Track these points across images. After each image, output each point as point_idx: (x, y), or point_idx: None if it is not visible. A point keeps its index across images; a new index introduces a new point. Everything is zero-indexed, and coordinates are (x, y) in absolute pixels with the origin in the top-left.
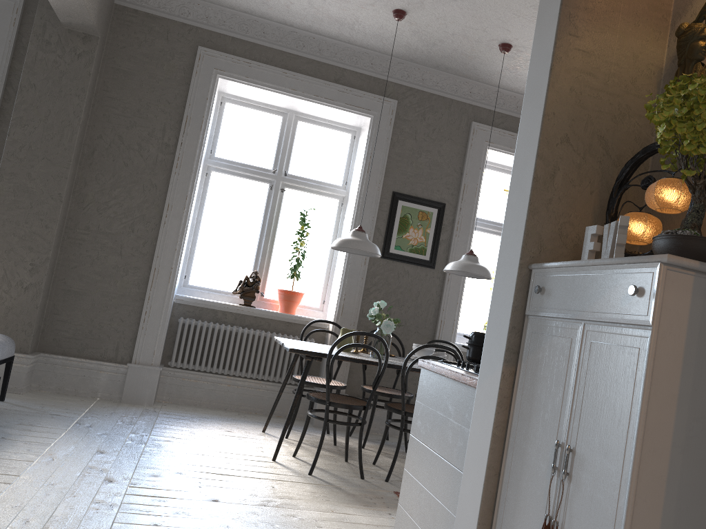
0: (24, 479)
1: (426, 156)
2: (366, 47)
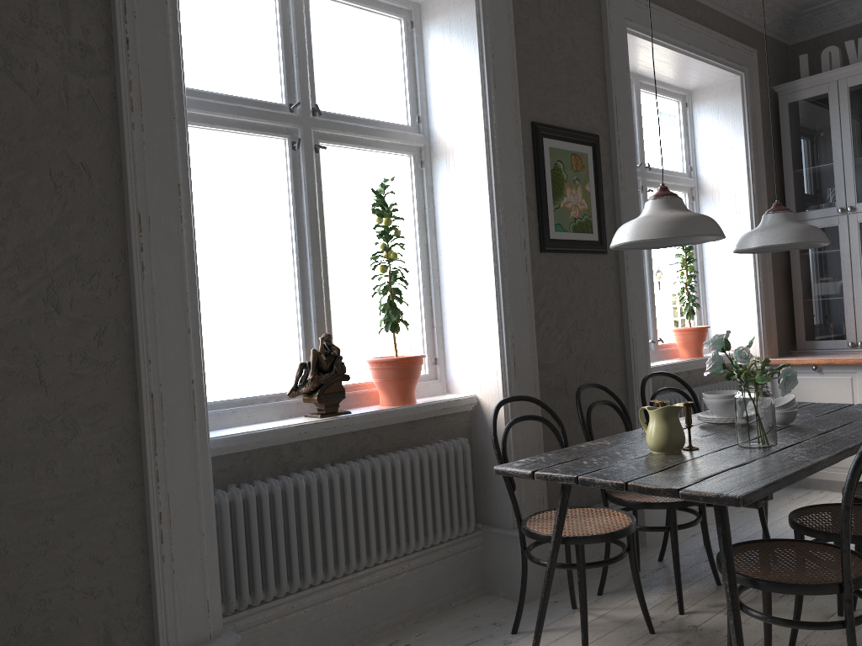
0: None
1: (559, 49)
2: None
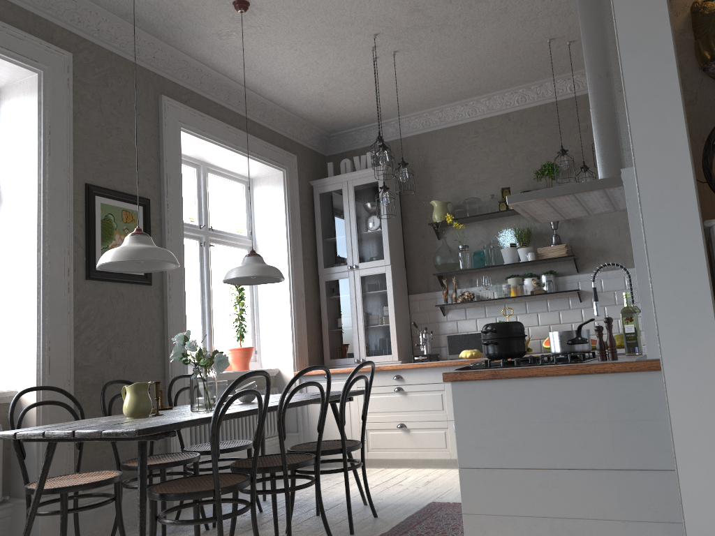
0: None
1: (117, 135)
2: None
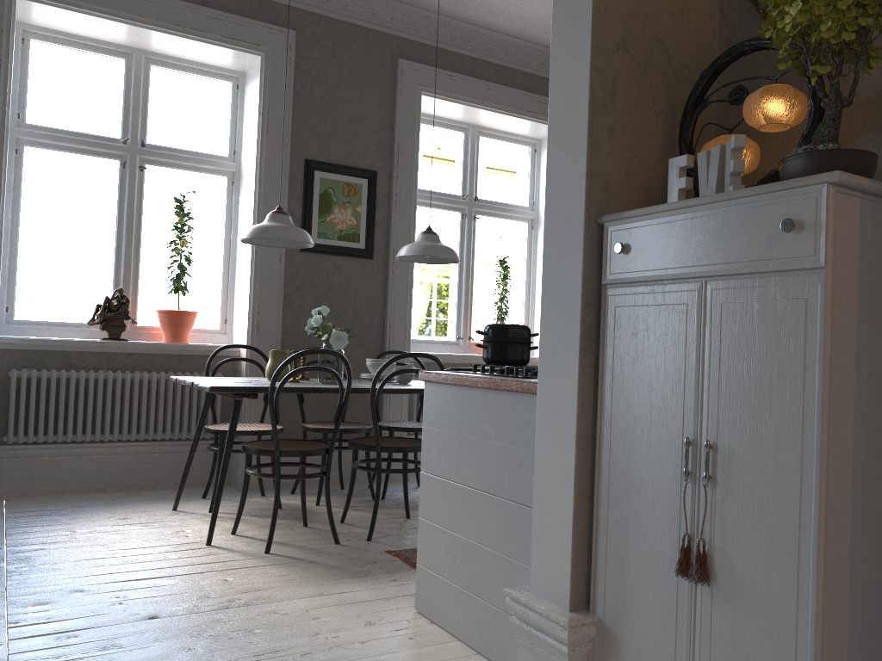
0: None
1: (344, 107)
2: None
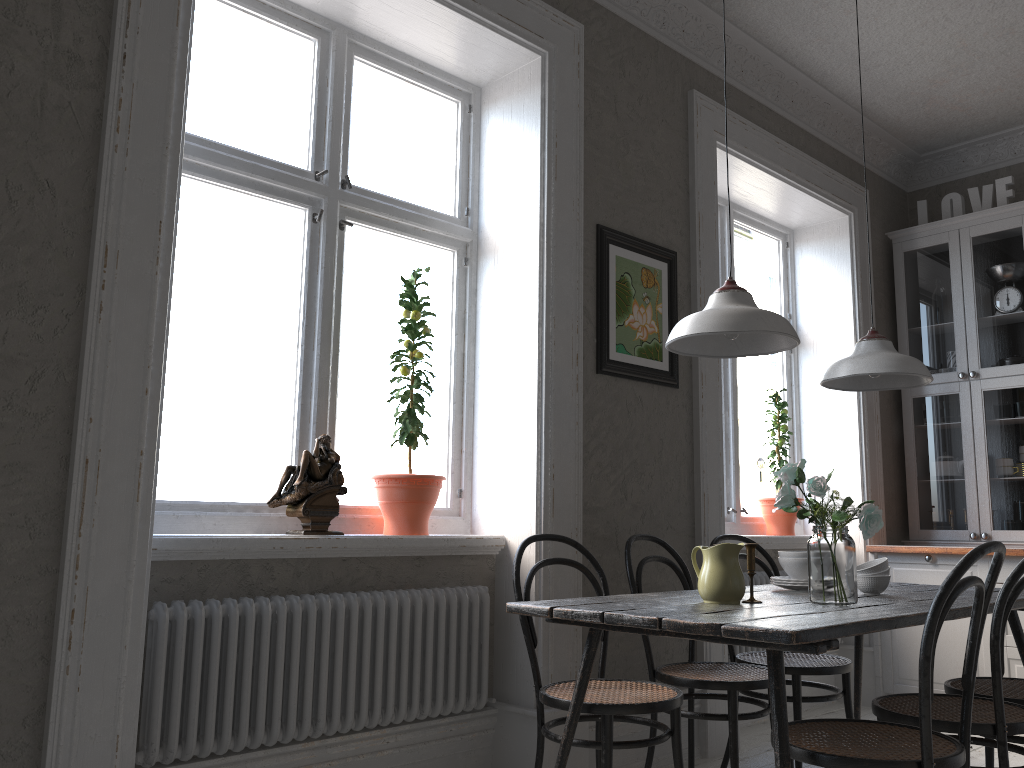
0: None
1: (636, 151)
2: None
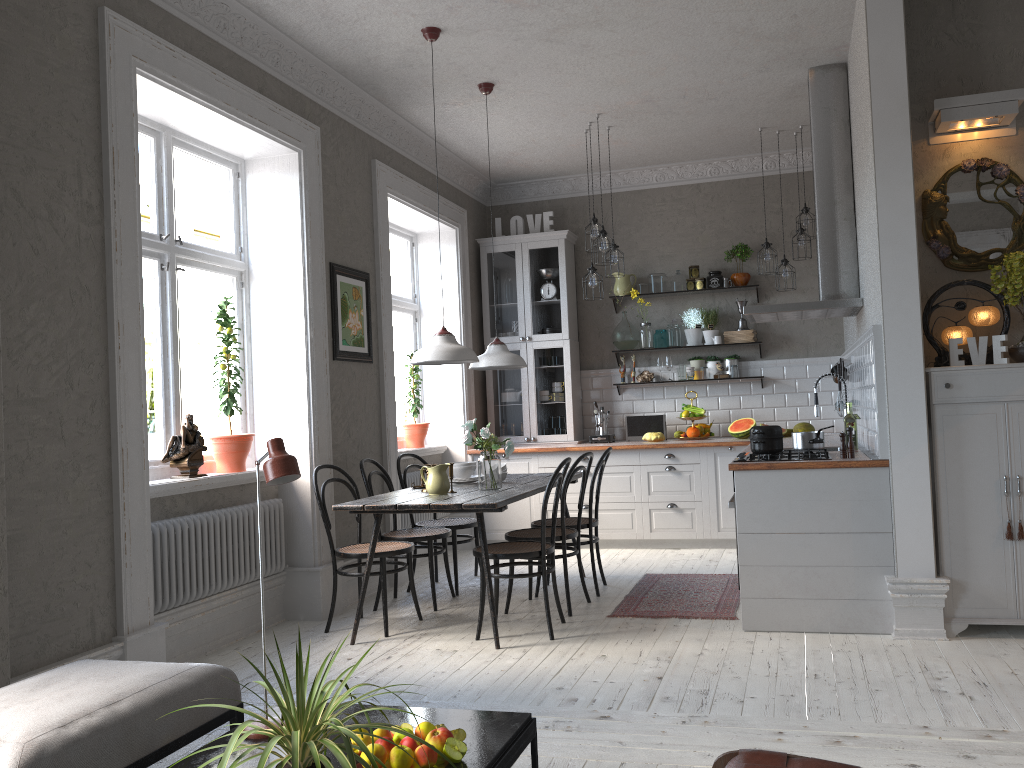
0: (602, 756)
1: (347, 208)
2: (306, 46)
